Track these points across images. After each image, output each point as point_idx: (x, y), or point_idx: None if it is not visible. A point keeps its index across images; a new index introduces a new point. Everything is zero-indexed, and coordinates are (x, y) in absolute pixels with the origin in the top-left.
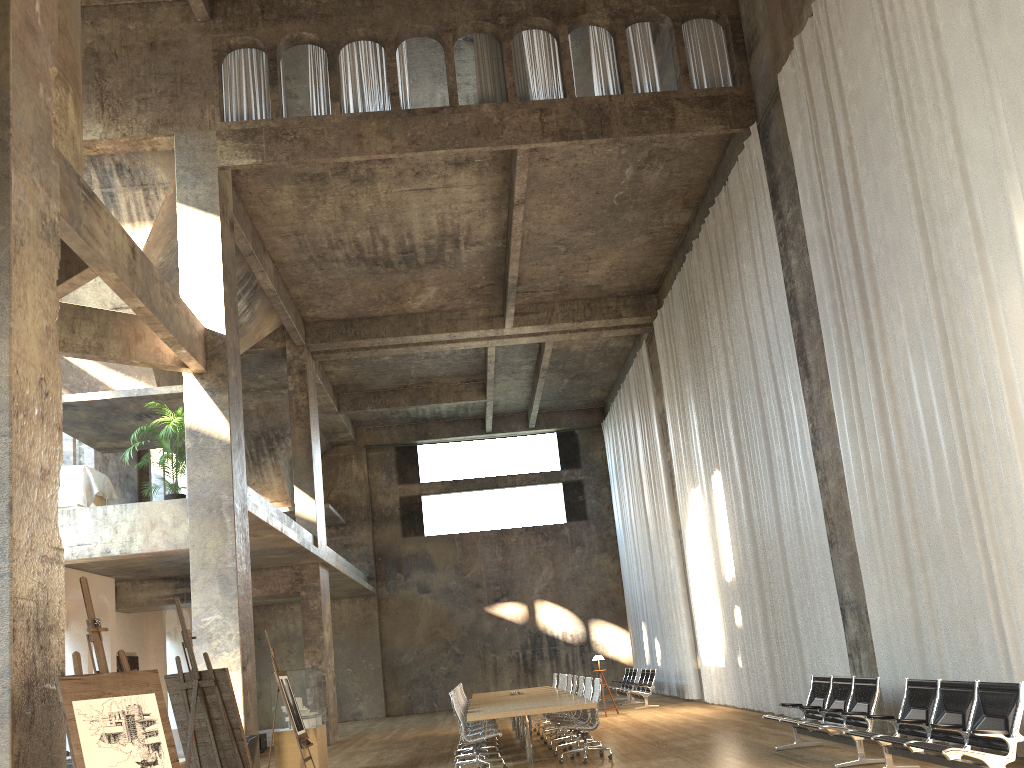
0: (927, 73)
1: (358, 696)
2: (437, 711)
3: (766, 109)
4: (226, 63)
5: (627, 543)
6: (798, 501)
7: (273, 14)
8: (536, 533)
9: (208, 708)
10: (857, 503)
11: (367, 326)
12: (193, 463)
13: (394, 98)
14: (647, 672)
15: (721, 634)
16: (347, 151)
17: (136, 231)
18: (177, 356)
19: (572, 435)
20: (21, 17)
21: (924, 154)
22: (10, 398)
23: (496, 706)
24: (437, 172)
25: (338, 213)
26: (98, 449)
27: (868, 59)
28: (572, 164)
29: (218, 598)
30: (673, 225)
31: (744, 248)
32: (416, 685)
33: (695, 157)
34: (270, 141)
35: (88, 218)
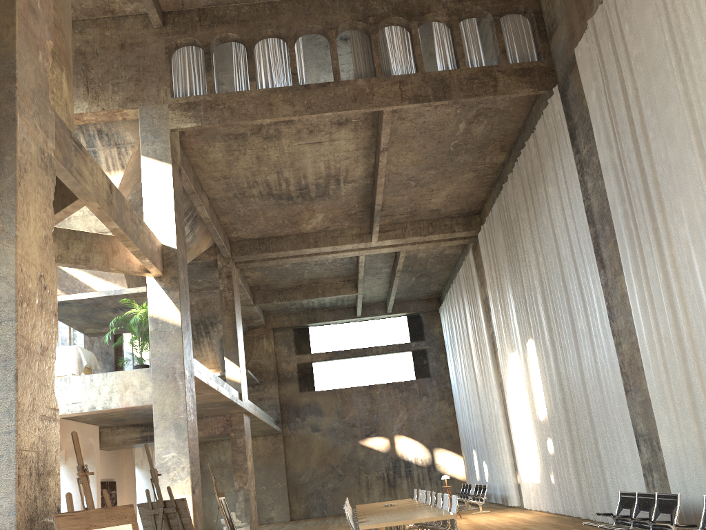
0: (702, 34)
1: (270, 506)
2: (327, 516)
3: (565, 75)
4: (174, 57)
5: (460, 393)
6: (598, 360)
7: (207, 21)
8: (394, 387)
9: (171, 529)
10: (649, 360)
11: (274, 243)
12: (154, 342)
13: (294, 77)
14: (480, 486)
15: (536, 459)
16: (261, 115)
17: (112, 177)
18: (142, 265)
19: (418, 317)
20: (25, 0)
21: (700, 95)
22: (16, 290)
23: (378, 517)
24: (325, 130)
25: (254, 162)
26: (86, 334)
27: (650, 29)
28: (421, 121)
29: (174, 440)
30: (492, 164)
31: (549, 177)
32: (311, 497)
33: (510, 114)
34: (206, 110)
35: (77, 162)
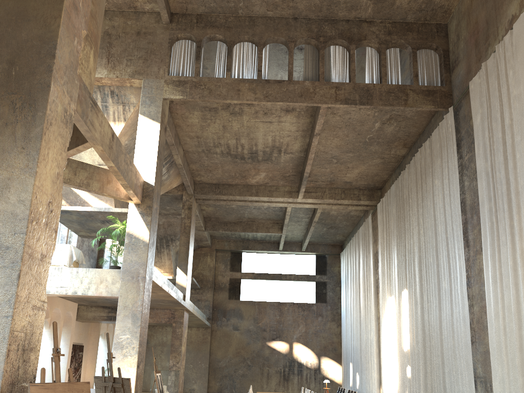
0: None
1: (194, 380)
2: None
3: (459, 100)
4: (174, 46)
5: (347, 319)
6: (454, 315)
7: (202, 24)
8: (298, 306)
9: None
10: (492, 322)
11: (226, 188)
12: (127, 251)
13: (259, 73)
14: (351, 392)
15: (397, 379)
16: (231, 97)
17: (116, 126)
18: (127, 194)
19: (324, 257)
20: (71, 0)
21: None
22: (29, 212)
23: None
24: (276, 113)
25: (220, 129)
26: (79, 235)
27: None
28: (347, 117)
29: (130, 326)
30: (396, 155)
31: (437, 172)
32: (225, 378)
33: (414, 121)
34: (191, 88)
35: (91, 116)
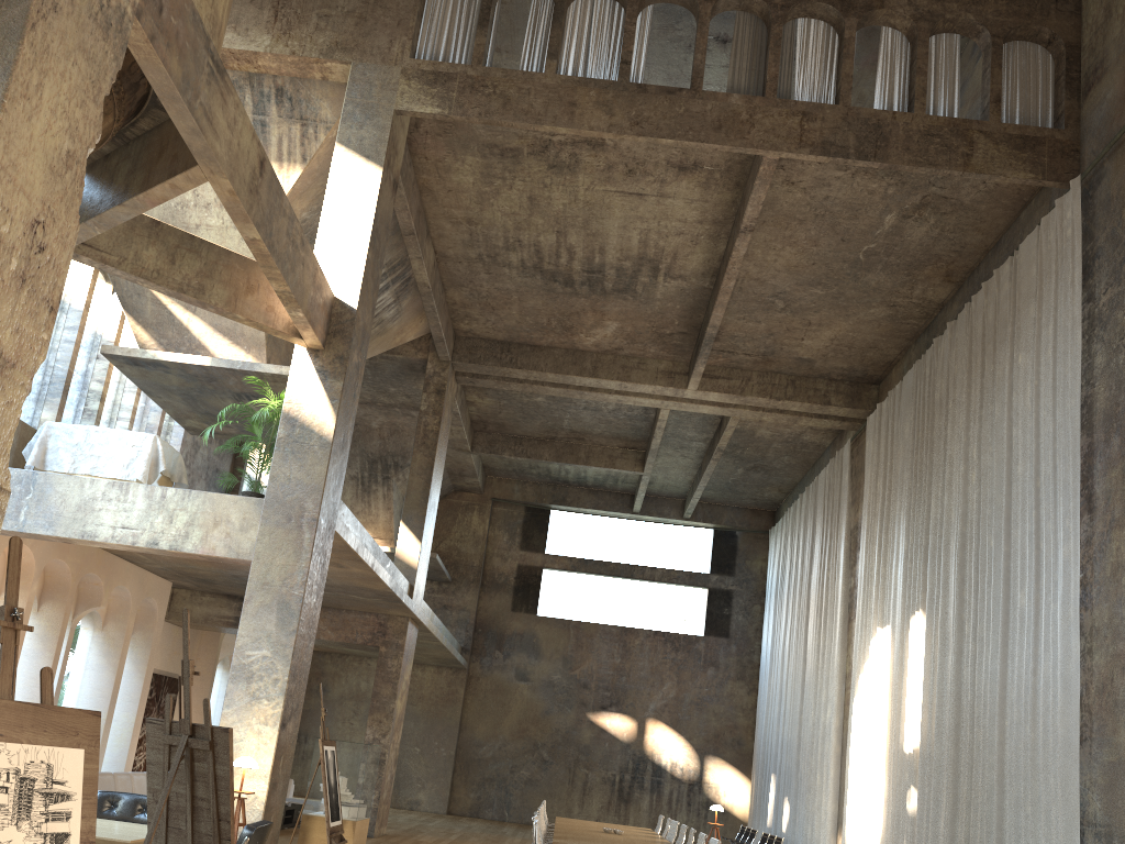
0: None
1: (420, 782)
2: (506, 821)
3: (1099, 160)
4: None
5: (772, 676)
6: (1041, 672)
7: None
8: (665, 640)
9: (193, 780)
10: None
11: (526, 354)
12: (281, 457)
13: (624, 67)
14: (770, 838)
15: (881, 816)
16: (553, 119)
17: (282, 173)
18: (292, 322)
19: (731, 536)
20: None
21: None
22: None
23: None
24: (654, 174)
25: (524, 205)
26: (187, 428)
27: None
28: (822, 195)
29: (272, 630)
30: (924, 301)
31: (1025, 335)
32: (489, 785)
33: (978, 216)
34: (463, 91)
35: (209, 97)
